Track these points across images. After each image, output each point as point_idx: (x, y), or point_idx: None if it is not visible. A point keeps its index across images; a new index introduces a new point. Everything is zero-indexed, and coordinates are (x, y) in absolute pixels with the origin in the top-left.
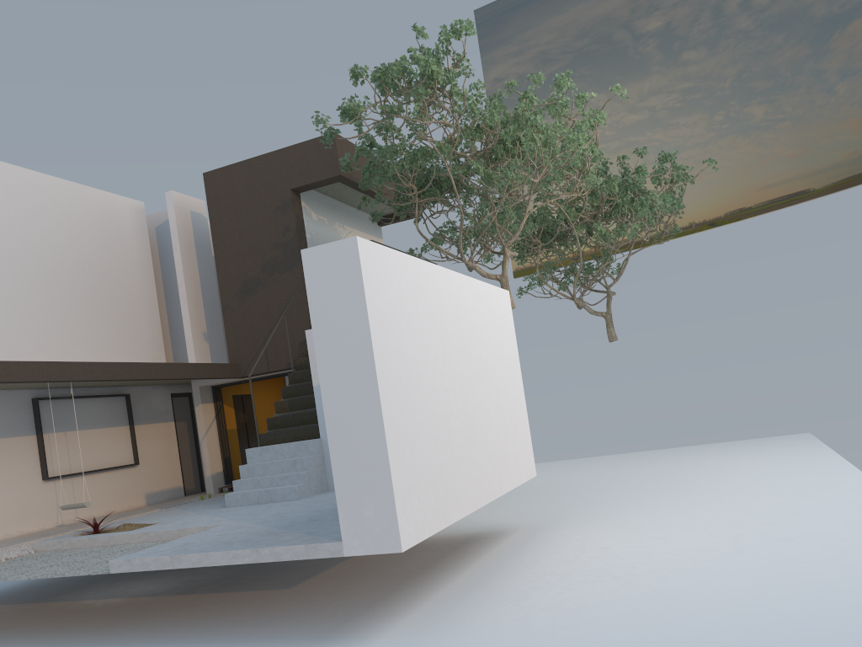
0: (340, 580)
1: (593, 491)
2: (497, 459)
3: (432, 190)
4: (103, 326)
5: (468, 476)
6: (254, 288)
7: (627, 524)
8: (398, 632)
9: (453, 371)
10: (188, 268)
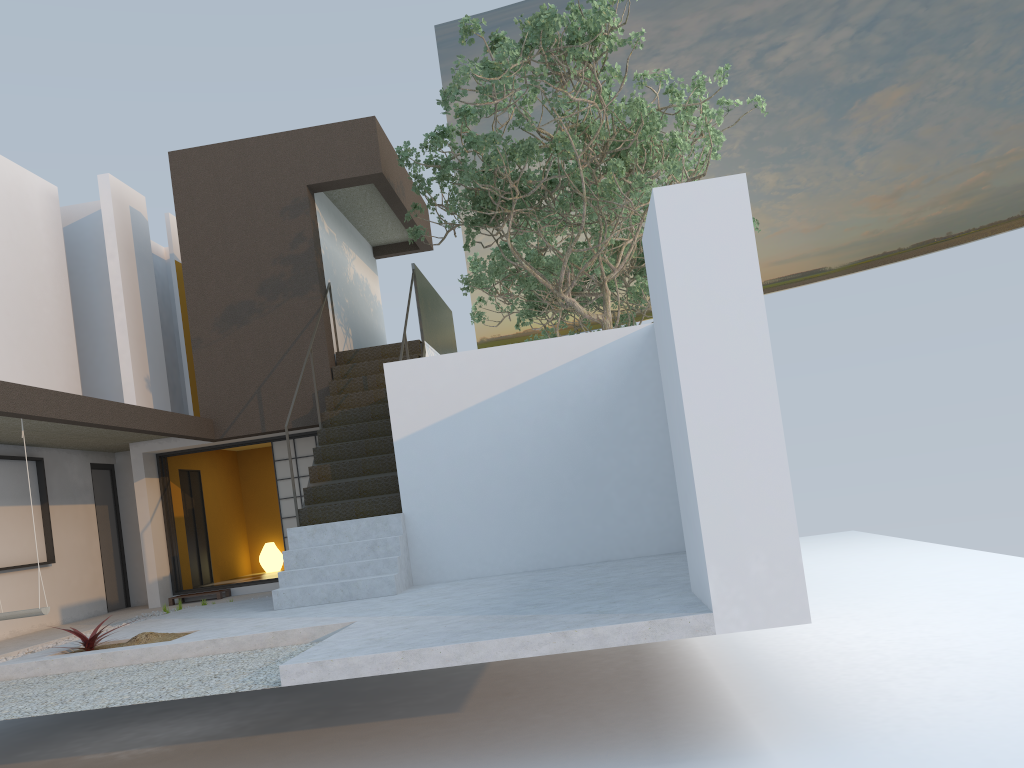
0: (528, 697)
1: None
2: None
3: (519, 201)
4: (8, 355)
5: None
6: (245, 316)
7: (833, 614)
8: (779, 743)
9: None
10: (128, 285)
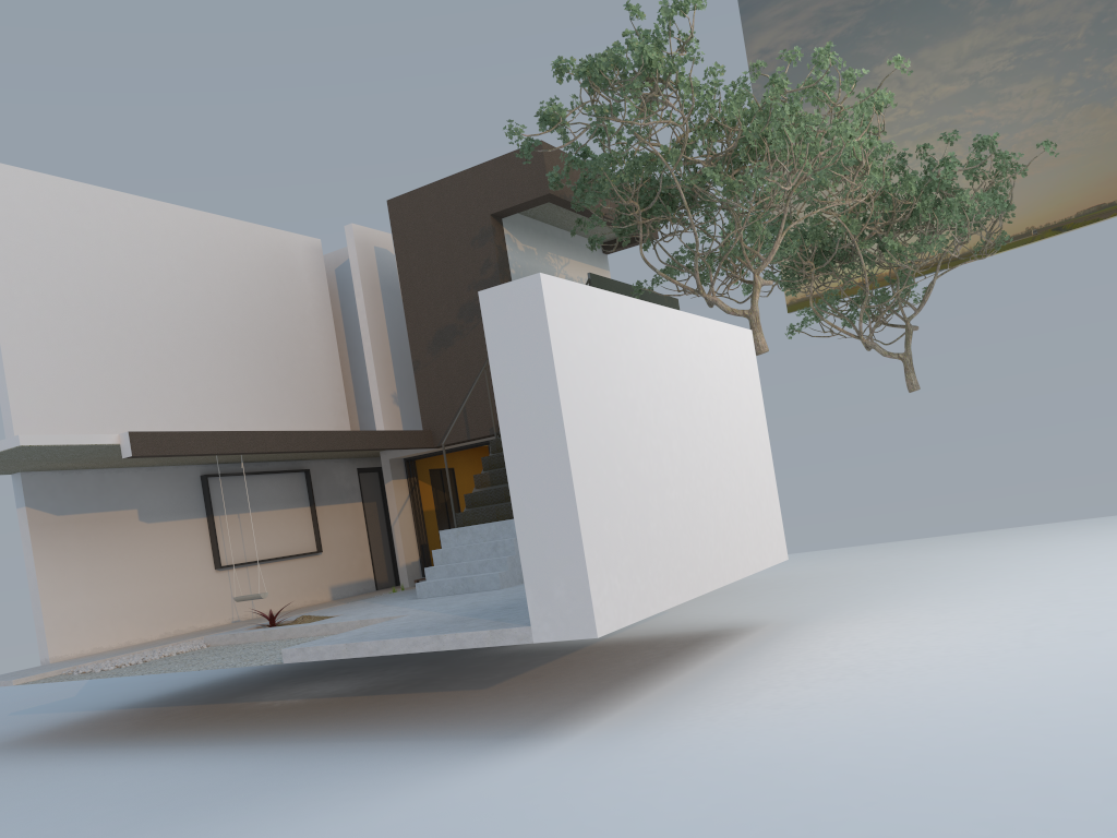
0: (543, 680)
1: (873, 582)
2: (731, 537)
3: (661, 207)
4: (278, 390)
5: (688, 555)
6: (450, 338)
7: (901, 618)
8: (597, 730)
9: (669, 429)
10: (373, 317)
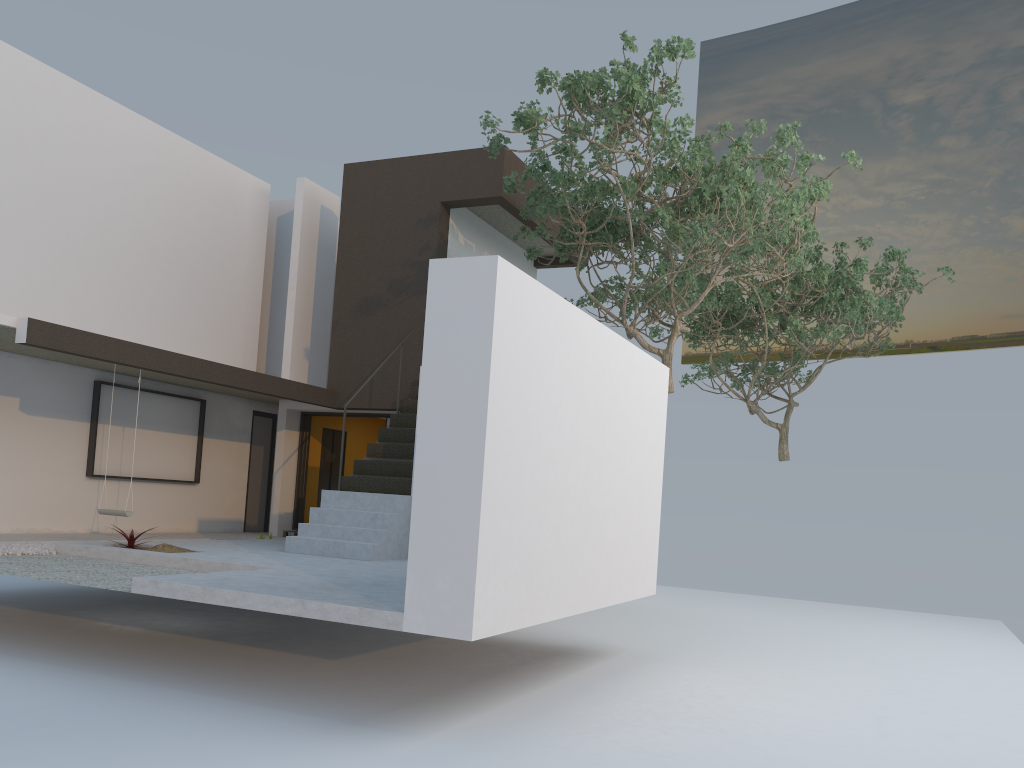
0: (395, 664)
1: (721, 630)
2: (612, 562)
3: (604, 234)
4: (194, 316)
5: (572, 572)
6: (374, 308)
7: (752, 675)
8: (447, 735)
9: (580, 444)
10: (304, 270)
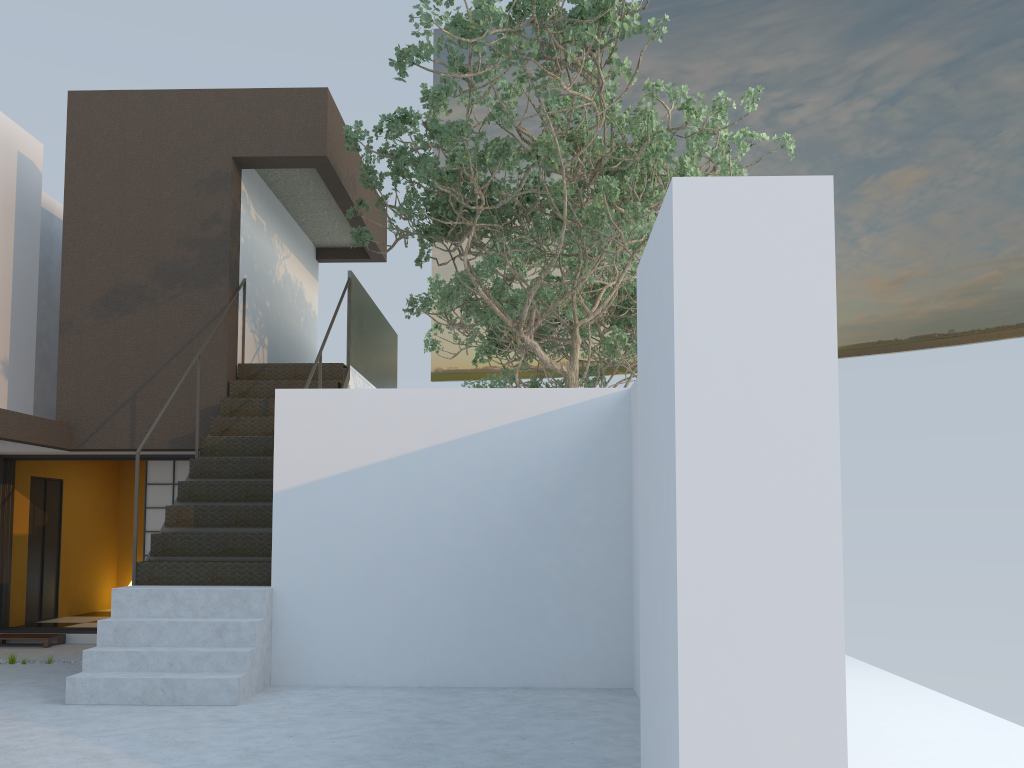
0: None
1: None
2: None
3: (485, 215)
4: None
5: None
6: (131, 303)
7: None
8: None
9: None
10: None
